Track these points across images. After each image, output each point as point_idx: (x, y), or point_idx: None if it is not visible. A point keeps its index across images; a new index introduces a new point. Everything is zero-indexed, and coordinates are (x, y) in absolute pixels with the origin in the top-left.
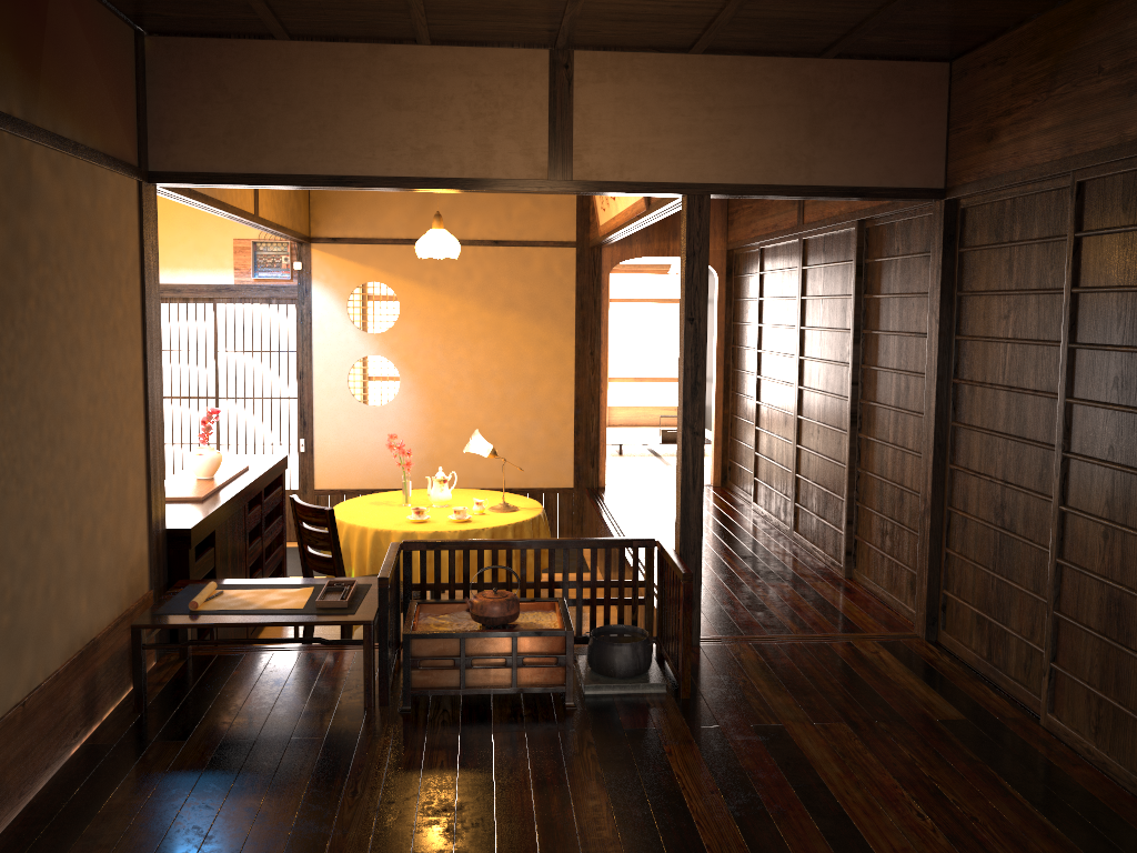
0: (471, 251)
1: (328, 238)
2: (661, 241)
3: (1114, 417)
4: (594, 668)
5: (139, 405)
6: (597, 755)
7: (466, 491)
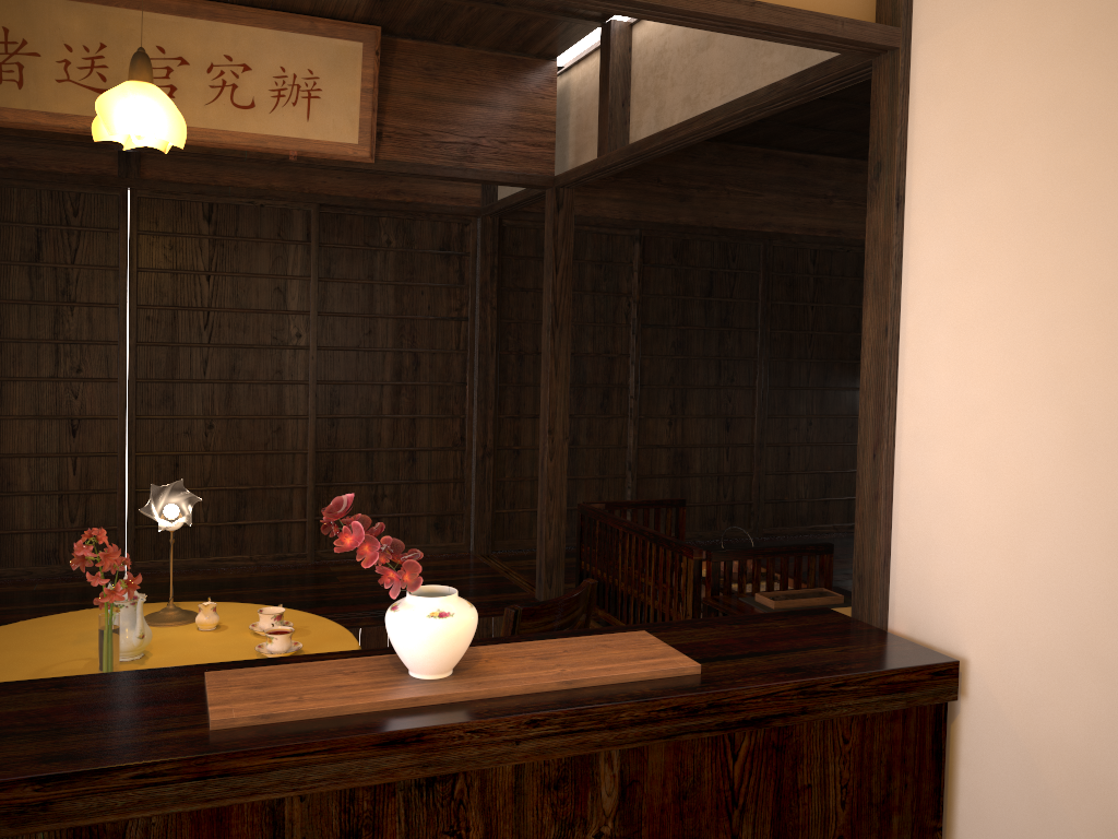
0: None
1: None
2: None
3: (673, 362)
4: None
5: None
6: None
7: None
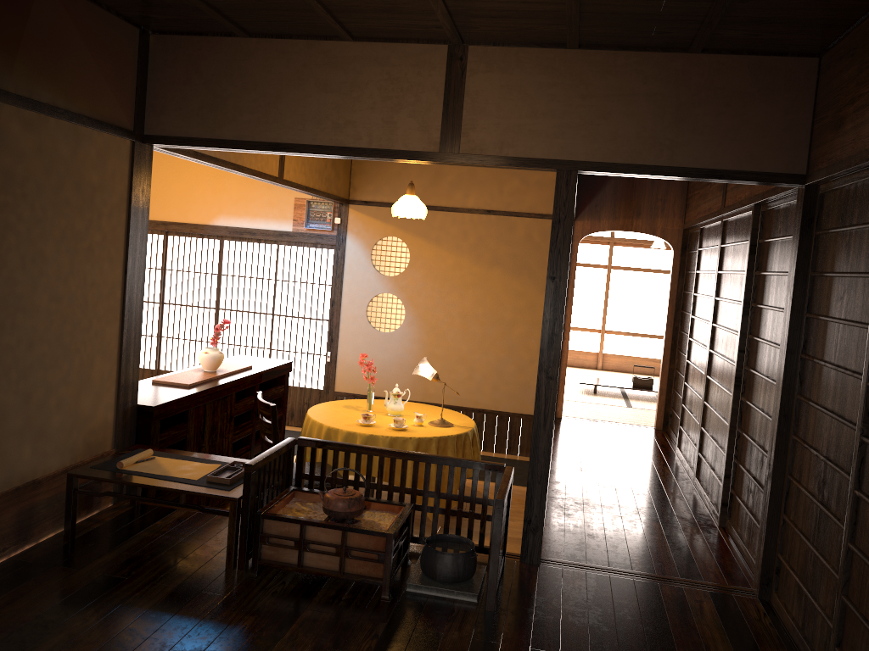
0: (468, 217)
1: (361, 201)
2: (625, 218)
3: None
4: (422, 569)
5: (115, 308)
6: (374, 648)
7: (425, 406)
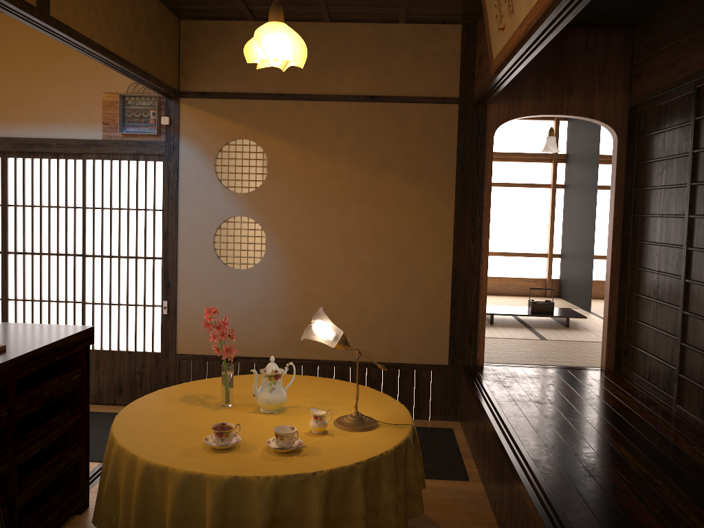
0: (345, 107)
1: (196, 92)
2: (554, 98)
3: None
4: None
5: None
6: None
7: (316, 381)
